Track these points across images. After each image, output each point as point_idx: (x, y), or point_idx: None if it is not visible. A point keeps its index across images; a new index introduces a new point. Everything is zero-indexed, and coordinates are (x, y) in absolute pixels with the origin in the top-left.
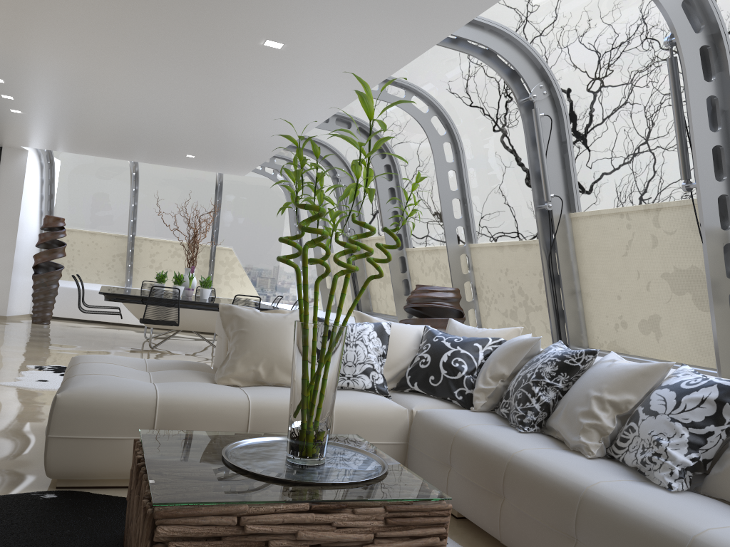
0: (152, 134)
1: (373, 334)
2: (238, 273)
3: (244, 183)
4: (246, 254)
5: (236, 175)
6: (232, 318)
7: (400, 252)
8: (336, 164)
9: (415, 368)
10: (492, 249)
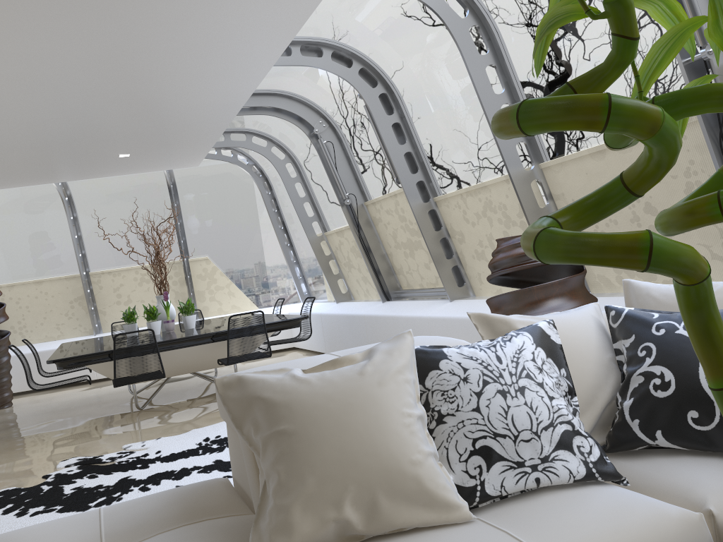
0: (62, 136)
1: (539, 355)
2: (222, 283)
3: (200, 176)
4: (226, 259)
5: (189, 169)
6: (249, 404)
7: (428, 205)
8: (309, 118)
9: (643, 401)
10: (584, 160)
